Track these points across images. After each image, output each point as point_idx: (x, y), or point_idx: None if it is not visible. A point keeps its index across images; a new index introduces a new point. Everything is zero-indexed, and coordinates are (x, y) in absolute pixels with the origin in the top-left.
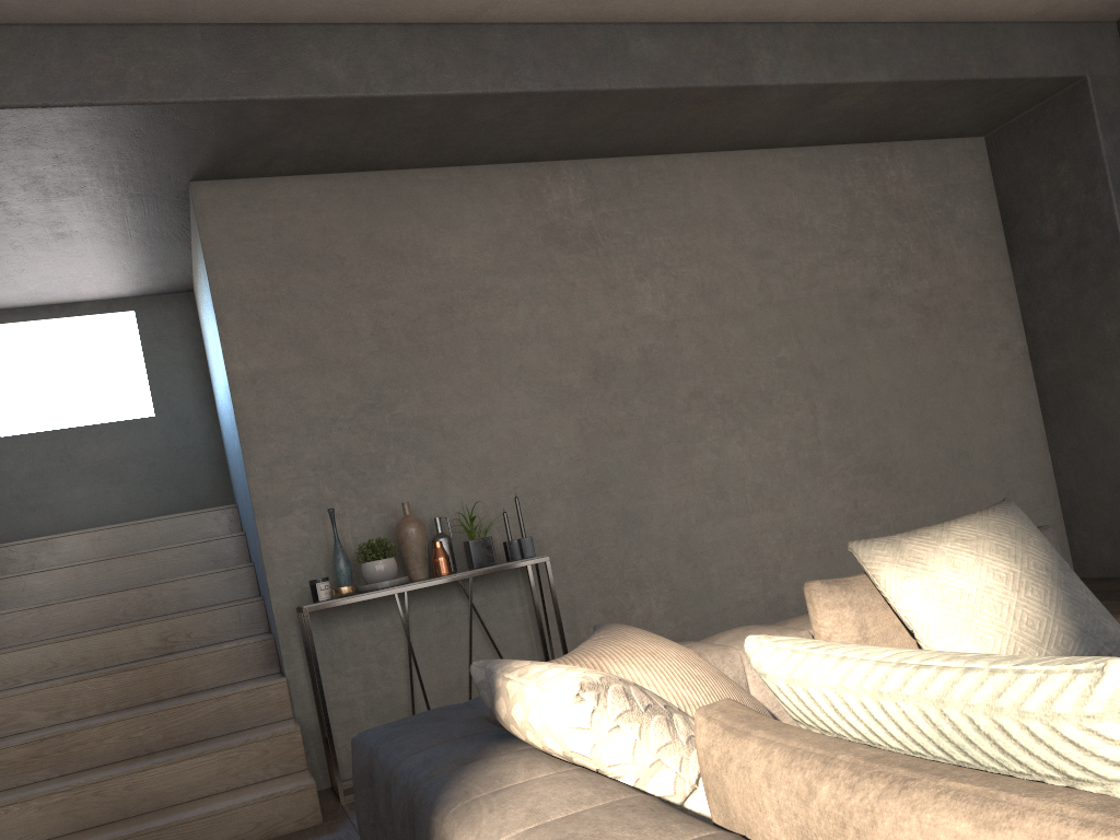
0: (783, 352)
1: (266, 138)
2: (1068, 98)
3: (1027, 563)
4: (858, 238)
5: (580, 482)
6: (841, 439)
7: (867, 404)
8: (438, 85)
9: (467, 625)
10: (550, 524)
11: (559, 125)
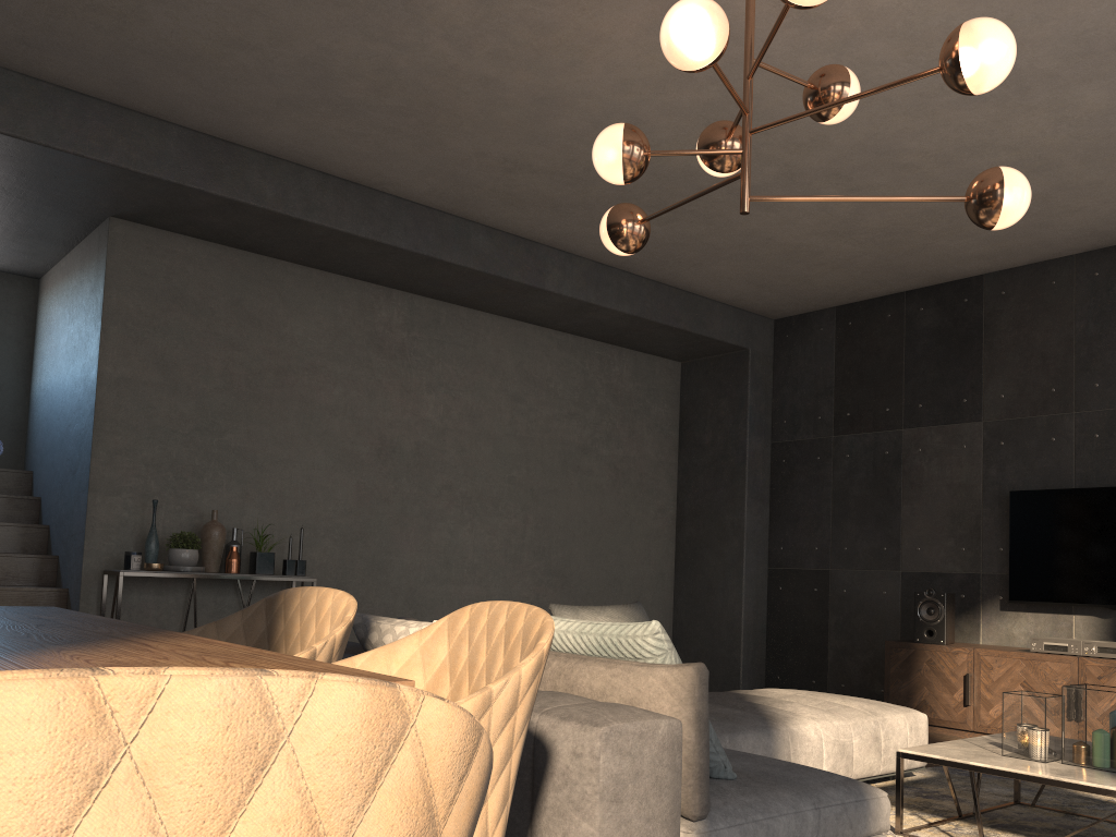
0: (515, 473)
1: (192, 212)
2: (736, 358)
3: None
4: (584, 407)
5: (347, 529)
6: (539, 546)
7: (563, 526)
8: (335, 222)
9: None
10: (317, 555)
11: (405, 269)
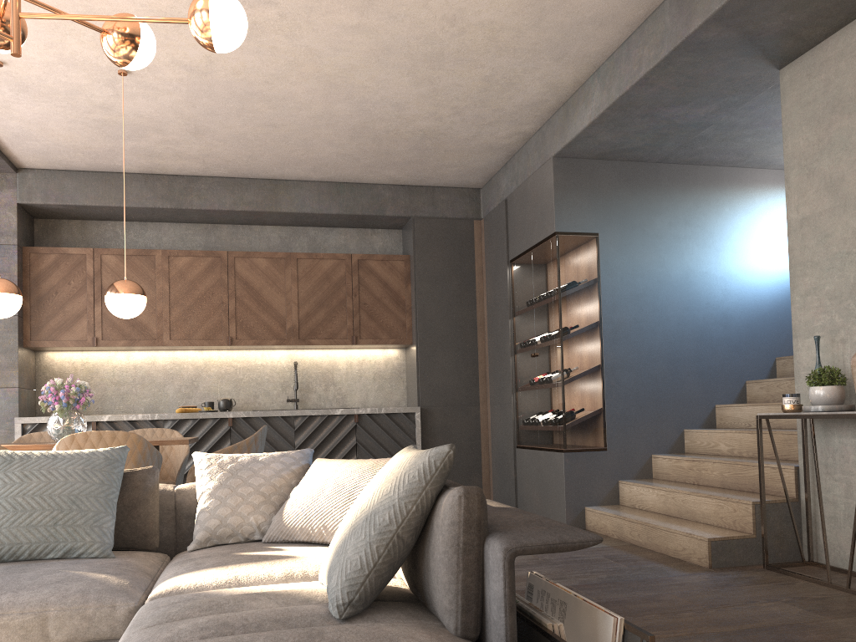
0: None
1: (752, 36)
2: None
3: (364, 501)
4: None
5: None
6: None
7: None
8: None
9: None
10: None
11: None
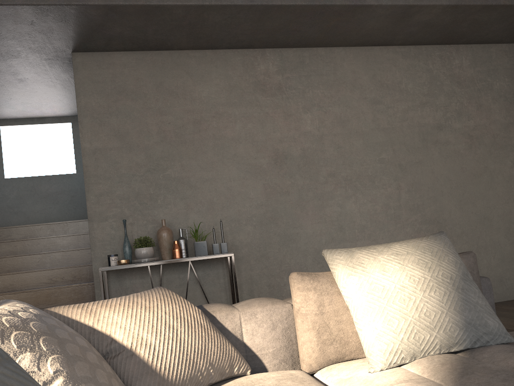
0: (383, 155)
1: (101, 28)
2: None
3: (437, 273)
4: (433, 96)
5: (261, 217)
6: (414, 204)
7: (431, 186)
8: None
9: (193, 286)
10: (243, 237)
11: (259, 26)
